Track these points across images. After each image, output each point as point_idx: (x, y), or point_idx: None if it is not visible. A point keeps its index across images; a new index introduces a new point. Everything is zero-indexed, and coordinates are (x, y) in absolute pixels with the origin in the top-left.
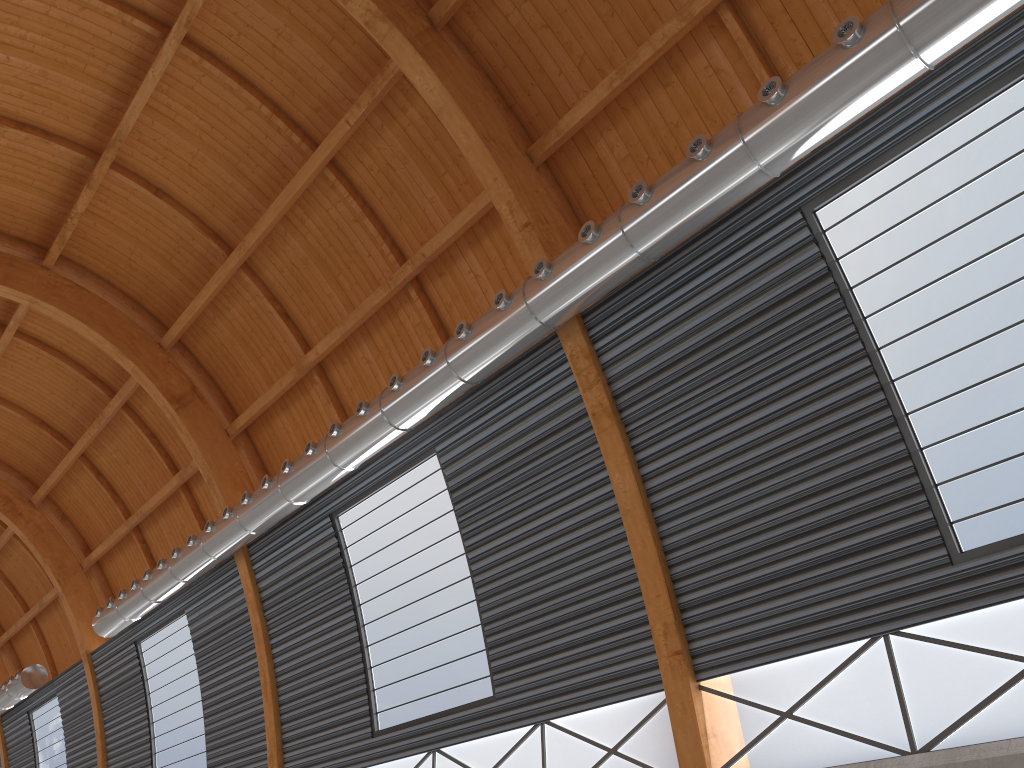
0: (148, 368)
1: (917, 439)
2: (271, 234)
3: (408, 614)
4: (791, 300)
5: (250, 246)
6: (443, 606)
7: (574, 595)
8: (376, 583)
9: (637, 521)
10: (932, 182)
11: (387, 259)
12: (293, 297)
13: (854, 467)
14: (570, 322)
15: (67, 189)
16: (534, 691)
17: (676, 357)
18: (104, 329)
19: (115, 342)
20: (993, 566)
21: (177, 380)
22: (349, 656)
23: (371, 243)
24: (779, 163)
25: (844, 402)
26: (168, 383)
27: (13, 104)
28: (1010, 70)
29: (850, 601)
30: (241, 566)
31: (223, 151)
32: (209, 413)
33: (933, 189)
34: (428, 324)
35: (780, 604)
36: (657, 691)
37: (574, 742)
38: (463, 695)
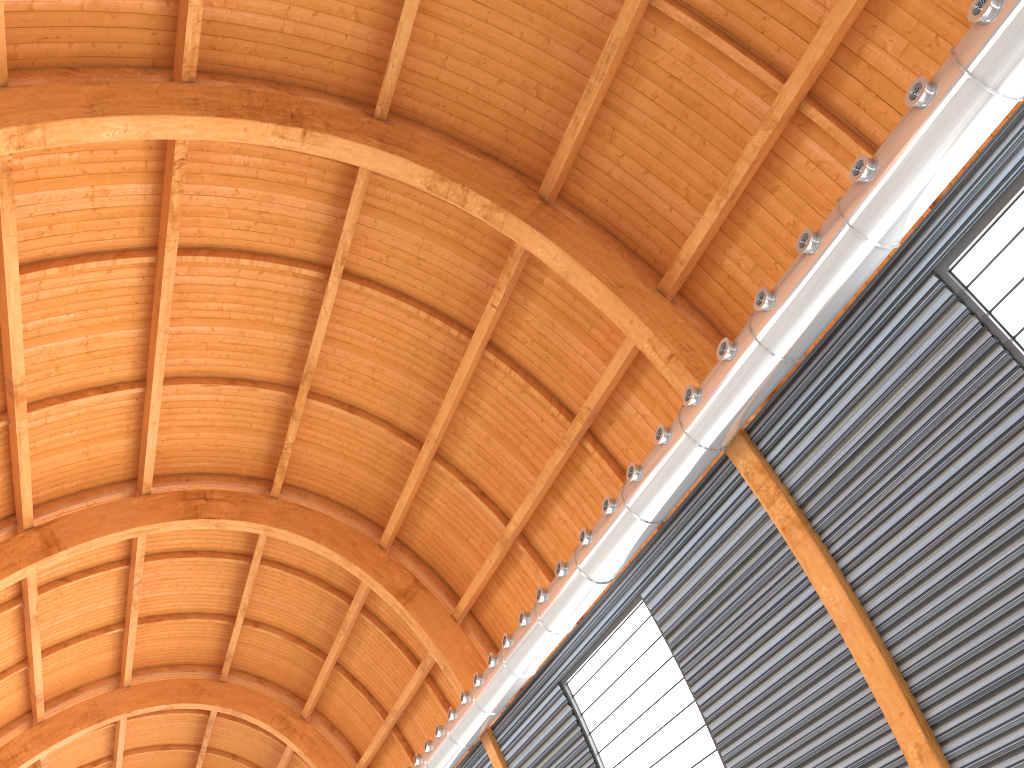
0: (373, 569)
1: None
2: (453, 422)
3: None
4: (953, 365)
5: (436, 437)
6: (686, 761)
7: (814, 728)
8: (617, 747)
9: (857, 634)
10: None
11: (559, 420)
12: (484, 475)
13: None
14: (736, 440)
15: (278, 424)
16: None
17: (851, 451)
18: (329, 541)
19: (340, 551)
20: None
21: (400, 576)
22: None
23: (541, 408)
24: (892, 234)
25: None
26: (392, 580)
27: (223, 365)
28: None
29: None
30: (489, 750)
31: (396, 359)
32: (434, 601)
33: None
34: (610, 473)
35: None
36: None
37: None
38: None
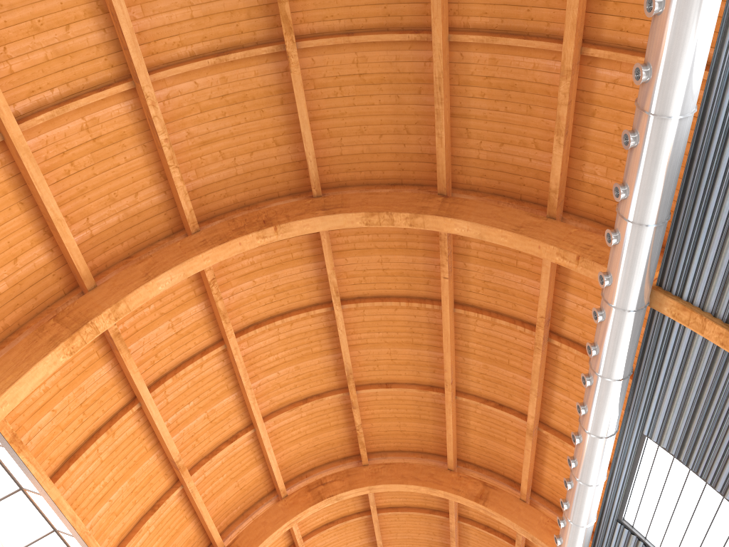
0: (451, 488)
1: None
2: (457, 365)
3: None
4: None
5: (450, 380)
6: None
7: None
8: None
9: None
10: None
11: (526, 333)
12: (495, 392)
13: None
14: (654, 295)
15: (347, 415)
16: None
17: None
18: (414, 480)
19: (424, 484)
20: None
21: (472, 485)
22: None
23: (511, 330)
24: (686, 105)
25: None
26: (468, 490)
27: (295, 392)
28: None
29: None
30: None
31: (401, 340)
32: (503, 494)
33: None
34: (579, 354)
35: None
36: None
37: None
38: None
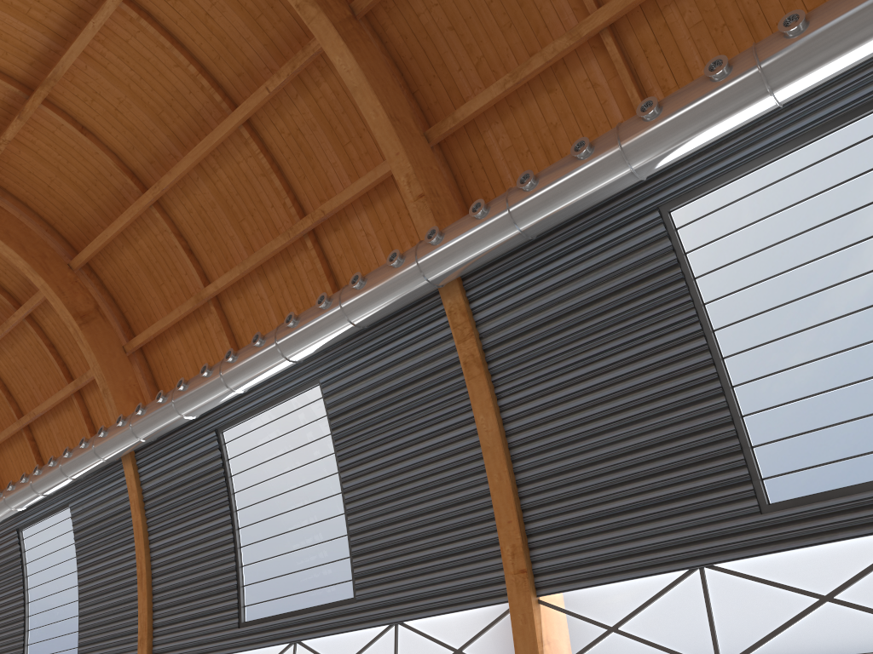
0: (57, 285)
1: (739, 408)
2: (184, 178)
3: (281, 522)
4: (644, 283)
5: (165, 187)
6: (314, 517)
7: (434, 516)
8: (253, 493)
9: (496, 457)
10: (769, 198)
11: (288, 211)
12: (198, 235)
13: (685, 427)
14: (451, 283)
15: None
16: (391, 596)
17: (541, 321)
18: (19, 247)
19: (28, 259)
20: (795, 517)
21: (82, 298)
22: (223, 555)
23: (275, 196)
24: (648, 169)
25: (681, 372)
26: (74, 300)
27: None
28: (841, 115)
29: (674, 538)
30: (127, 469)
31: (148, 100)
32: (109, 330)
33: (770, 204)
34: (320, 271)
35: (614, 536)
36: (501, 602)
37: (424, 642)
38: (326, 595)
